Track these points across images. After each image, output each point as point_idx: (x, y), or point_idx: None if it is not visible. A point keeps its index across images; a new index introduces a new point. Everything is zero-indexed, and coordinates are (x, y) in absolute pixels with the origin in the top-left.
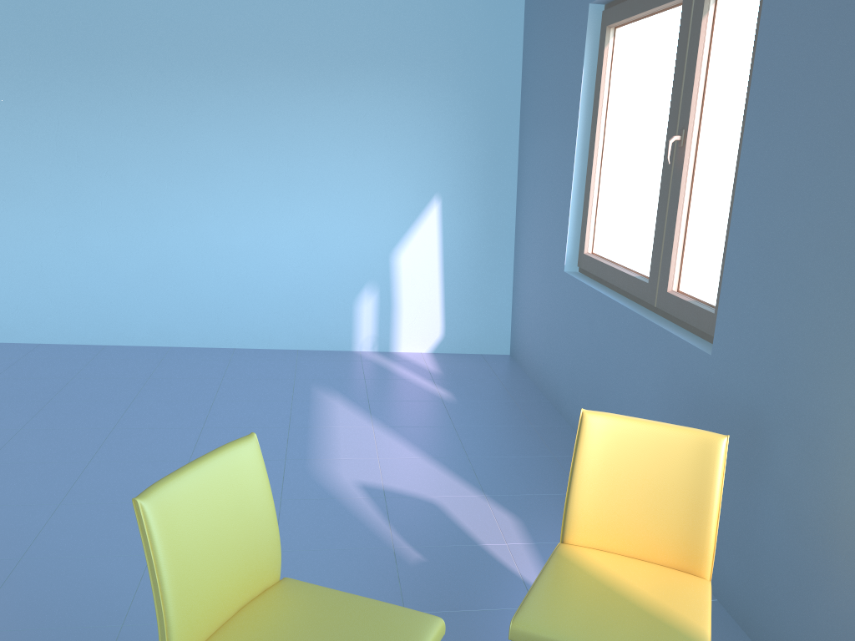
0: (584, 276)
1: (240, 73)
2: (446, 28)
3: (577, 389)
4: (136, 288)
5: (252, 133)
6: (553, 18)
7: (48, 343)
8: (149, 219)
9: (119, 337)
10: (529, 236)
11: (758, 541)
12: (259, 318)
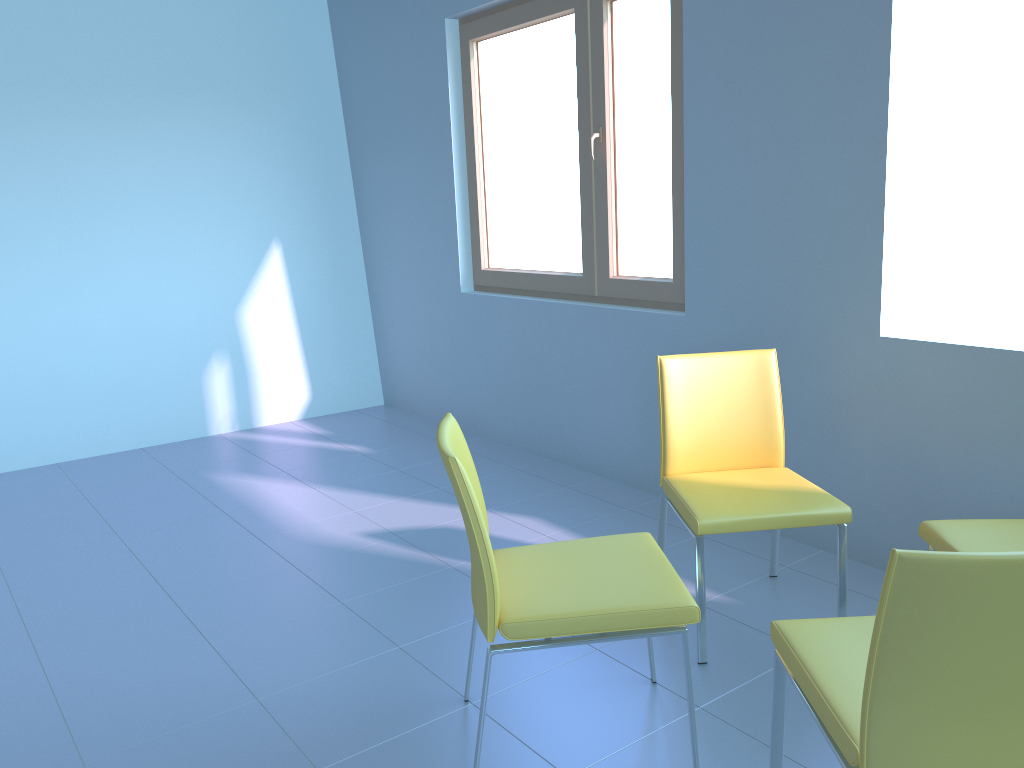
0: (486, 292)
1: (4, 111)
2: (251, 51)
3: (508, 404)
4: None
5: (35, 186)
6: (387, 36)
7: None
8: None
9: None
10: (393, 269)
11: None
12: (83, 418)
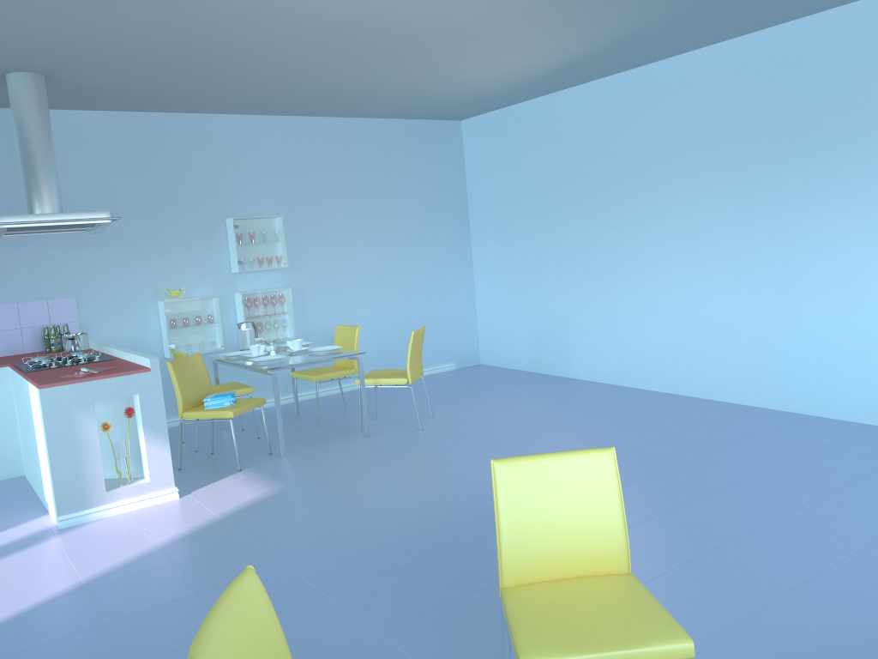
0: None
1: None
2: None
3: None
4: (840, 362)
5: None
6: None
7: (764, 407)
8: (854, 294)
9: (824, 409)
10: None
11: None
12: None
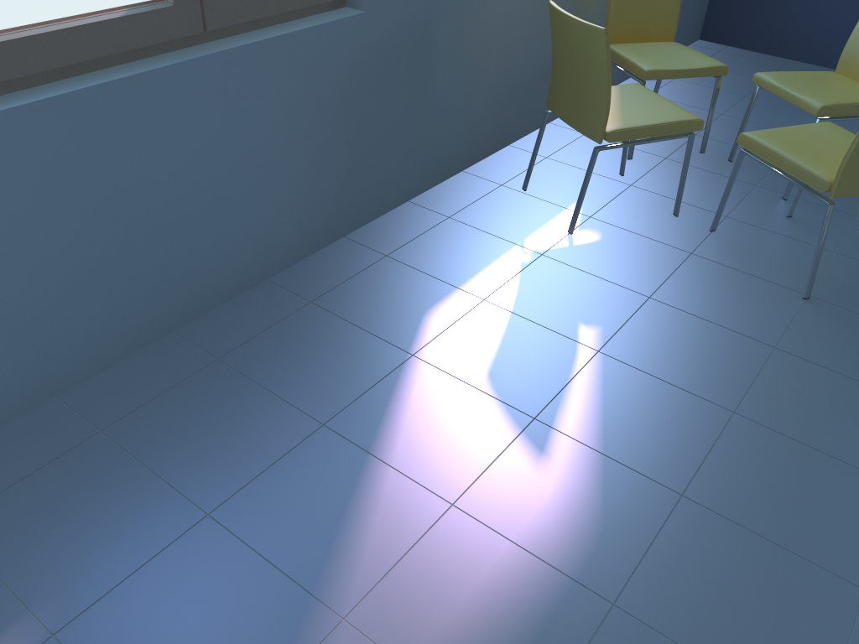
0: None
1: None
2: None
3: (53, 321)
4: None
5: None
6: None
7: None
8: None
9: None
10: None
11: (435, 116)
12: None
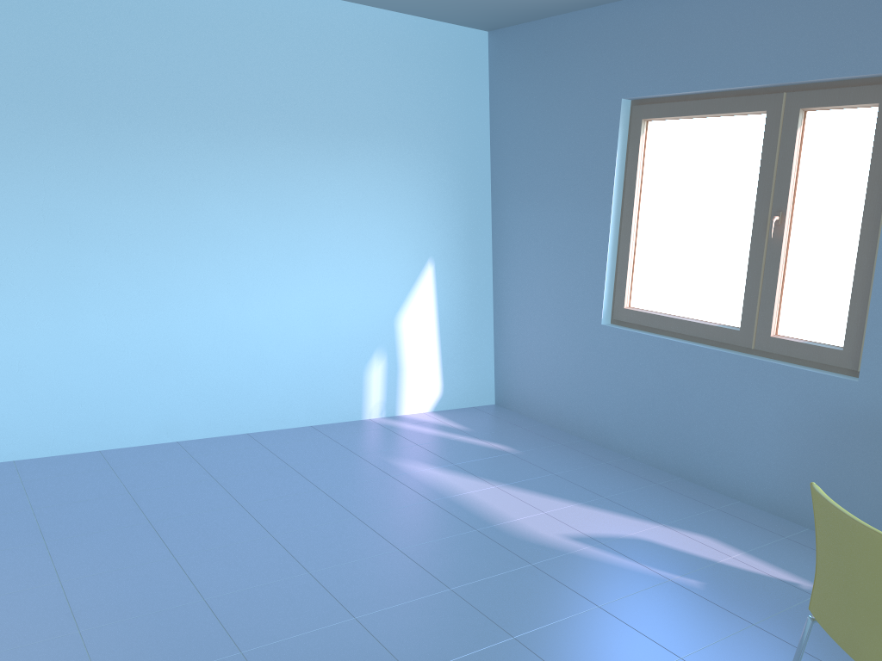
0: (625, 327)
1: (247, 137)
2: (430, 101)
3: (639, 424)
4: (138, 379)
5: (262, 201)
6: (553, 103)
7: (24, 458)
8: (156, 299)
9: (116, 439)
10: (525, 294)
11: None
12: (272, 397)
